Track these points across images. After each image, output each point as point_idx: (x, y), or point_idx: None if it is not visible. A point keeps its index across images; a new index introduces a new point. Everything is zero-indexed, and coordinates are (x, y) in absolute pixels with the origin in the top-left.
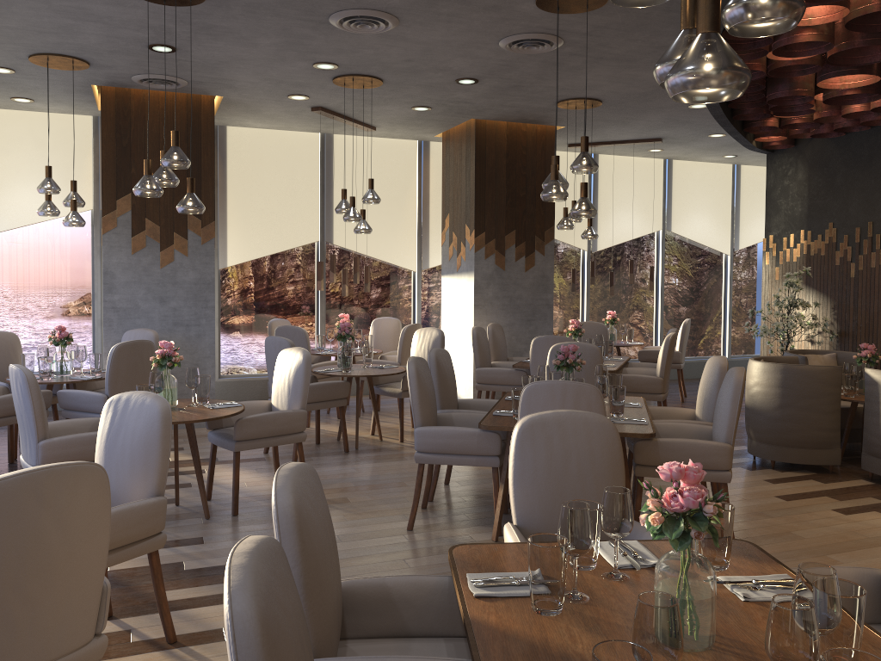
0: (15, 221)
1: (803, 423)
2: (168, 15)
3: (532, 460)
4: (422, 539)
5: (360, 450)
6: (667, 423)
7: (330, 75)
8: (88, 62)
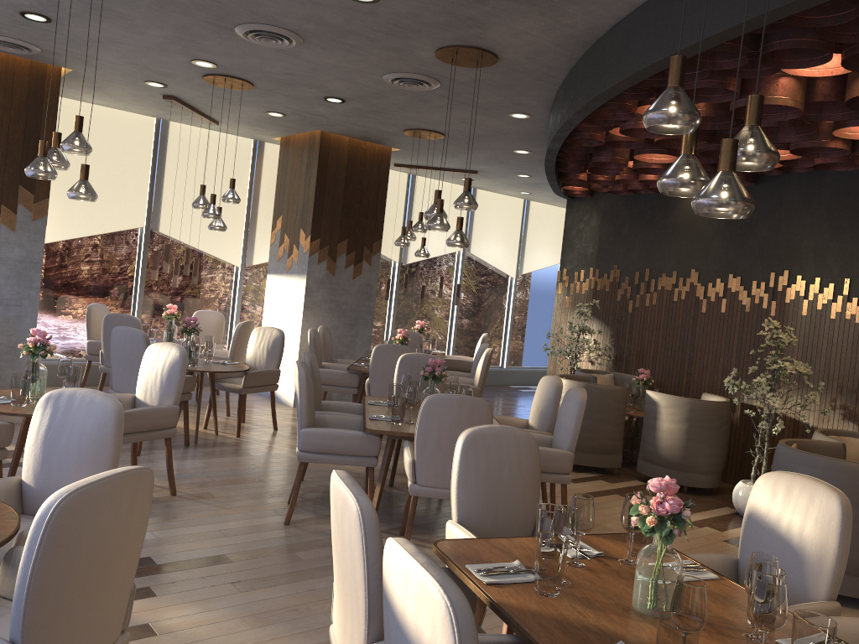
0: None
1: (597, 433)
2: None
3: (474, 467)
4: (302, 533)
5: (200, 444)
6: None
7: (203, 72)
8: None
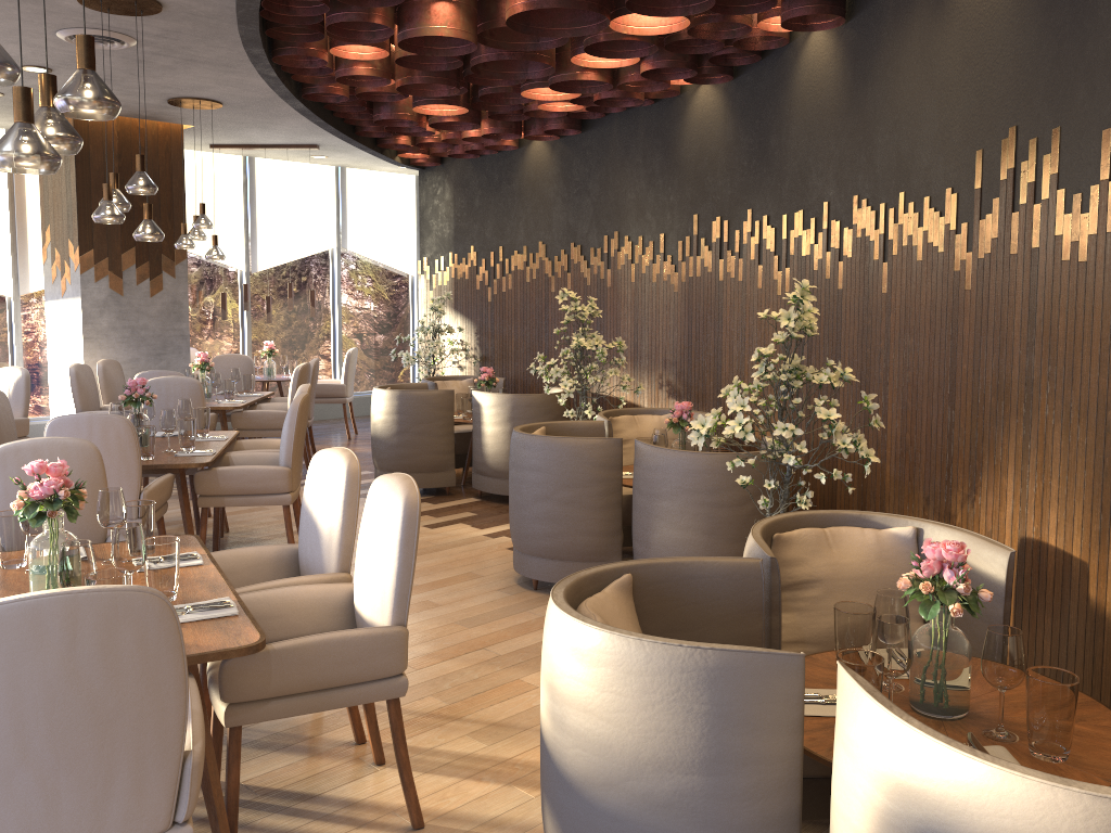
0: None
1: (419, 448)
2: None
3: (3, 486)
4: None
5: None
6: (244, 453)
7: None
8: None
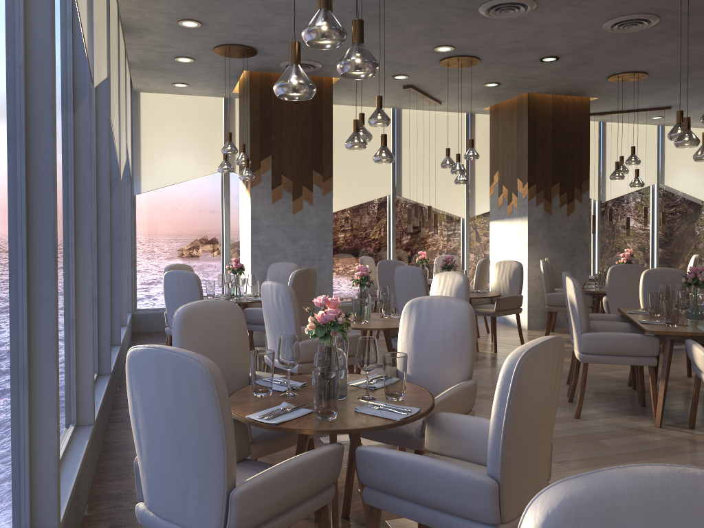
0: (166, 180)
1: None
2: (352, 8)
3: None
4: (595, 425)
5: None
6: None
7: (441, 56)
8: (256, 51)
